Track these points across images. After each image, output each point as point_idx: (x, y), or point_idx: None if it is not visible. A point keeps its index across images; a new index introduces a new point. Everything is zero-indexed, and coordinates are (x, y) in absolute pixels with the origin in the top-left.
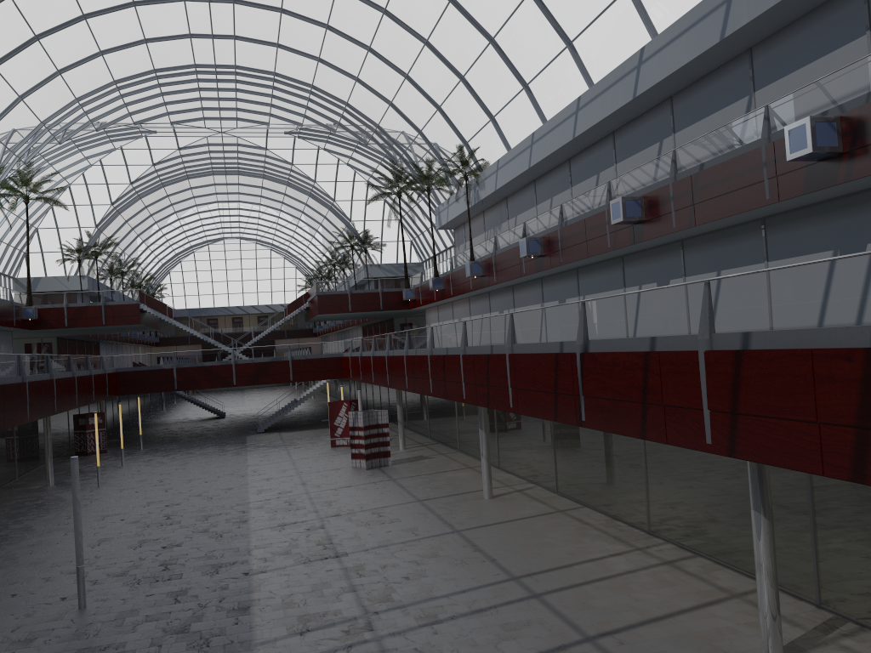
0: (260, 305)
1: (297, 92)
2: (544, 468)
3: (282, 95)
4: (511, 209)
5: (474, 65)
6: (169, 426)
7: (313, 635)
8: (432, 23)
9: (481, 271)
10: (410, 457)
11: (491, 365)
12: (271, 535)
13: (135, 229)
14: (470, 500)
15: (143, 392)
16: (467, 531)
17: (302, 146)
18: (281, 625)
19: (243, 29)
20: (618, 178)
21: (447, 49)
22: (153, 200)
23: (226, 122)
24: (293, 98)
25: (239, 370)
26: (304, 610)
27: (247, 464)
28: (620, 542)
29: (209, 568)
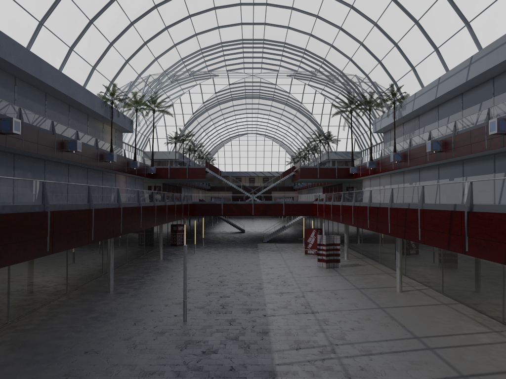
0: (265, 171)
1: (296, 53)
2: (435, 278)
3: (288, 55)
4: (421, 122)
5: (404, 37)
6: (216, 234)
7: (303, 351)
8: (380, 13)
9: (400, 159)
10: (351, 264)
11: (408, 214)
12: (276, 297)
13: (203, 127)
14: (388, 291)
15: (205, 215)
16: (387, 308)
17: (295, 83)
18: (285, 343)
19: (270, 19)
20: (495, 106)
21: (388, 28)
22: (213, 112)
23: (255, 69)
24: (293, 56)
25: (255, 207)
26: (297, 337)
27: (259, 259)
28: (483, 326)
29: (245, 310)
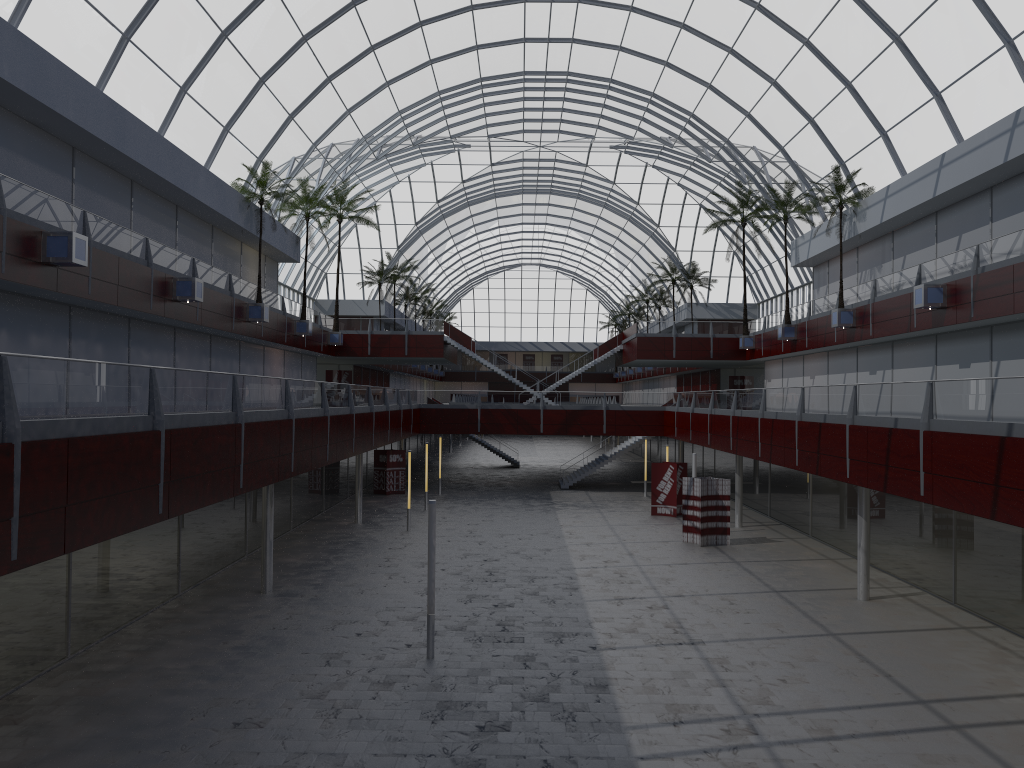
0: (555, 342)
1: (633, 101)
2: (937, 571)
3: (615, 105)
4: (898, 247)
5: (867, 69)
6: (461, 471)
7: (688, 728)
8: (817, 19)
9: (852, 321)
10: (750, 538)
11: (894, 441)
12: (609, 608)
13: (434, 252)
14: (840, 599)
15: (444, 432)
16: (845, 636)
17: (627, 163)
18: (648, 711)
19: (583, 31)
20: None
21: (833, 50)
22: (456, 220)
23: (547, 135)
24: (627, 108)
25: (547, 416)
26: (671, 698)
27: (560, 524)
28: None
29: (551, 635)
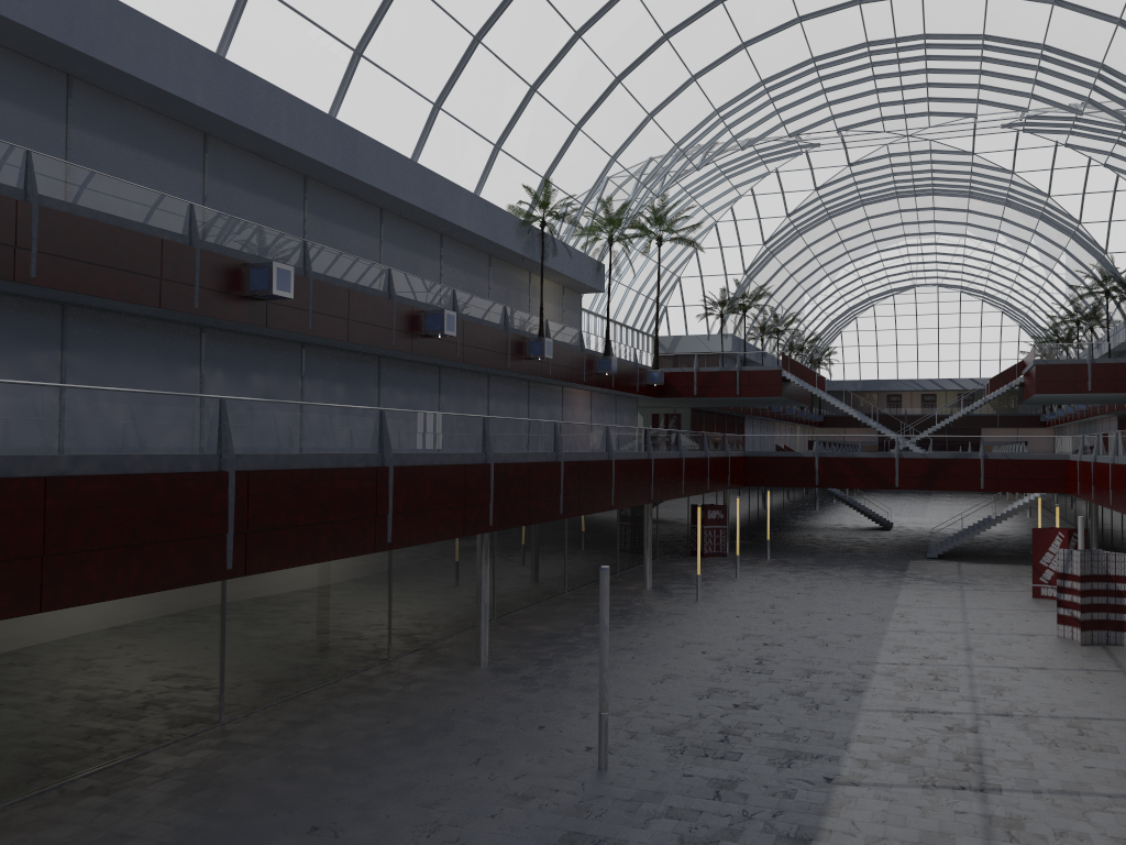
0: (962, 379)
1: (1018, 59)
2: None
3: (996, 68)
4: None
5: None
6: (814, 532)
7: None
8: None
9: None
10: None
11: None
12: (889, 724)
13: (794, 276)
14: None
15: (774, 485)
16: None
17: (1029, 144)
18: None
19: None
20: None
21: None
22: (817, 236)
23: (913, 119)
24: (1012, 70)
25: (904, 467)
26: None
27: (895, 603)
28: None
29: (780, 755)
